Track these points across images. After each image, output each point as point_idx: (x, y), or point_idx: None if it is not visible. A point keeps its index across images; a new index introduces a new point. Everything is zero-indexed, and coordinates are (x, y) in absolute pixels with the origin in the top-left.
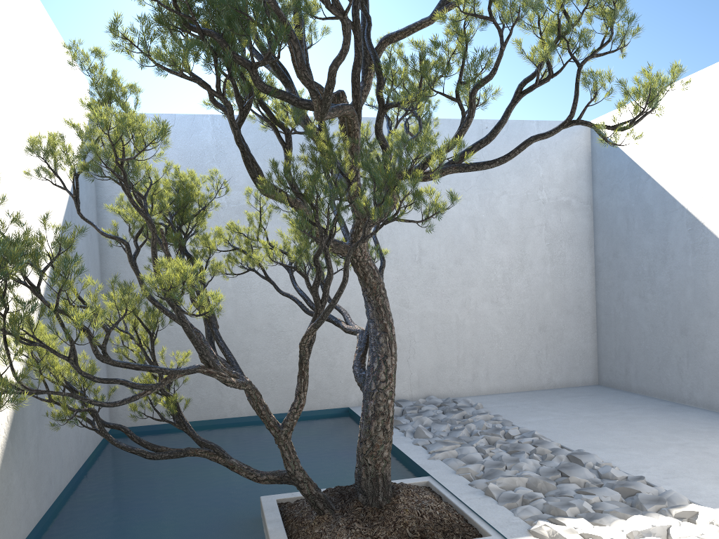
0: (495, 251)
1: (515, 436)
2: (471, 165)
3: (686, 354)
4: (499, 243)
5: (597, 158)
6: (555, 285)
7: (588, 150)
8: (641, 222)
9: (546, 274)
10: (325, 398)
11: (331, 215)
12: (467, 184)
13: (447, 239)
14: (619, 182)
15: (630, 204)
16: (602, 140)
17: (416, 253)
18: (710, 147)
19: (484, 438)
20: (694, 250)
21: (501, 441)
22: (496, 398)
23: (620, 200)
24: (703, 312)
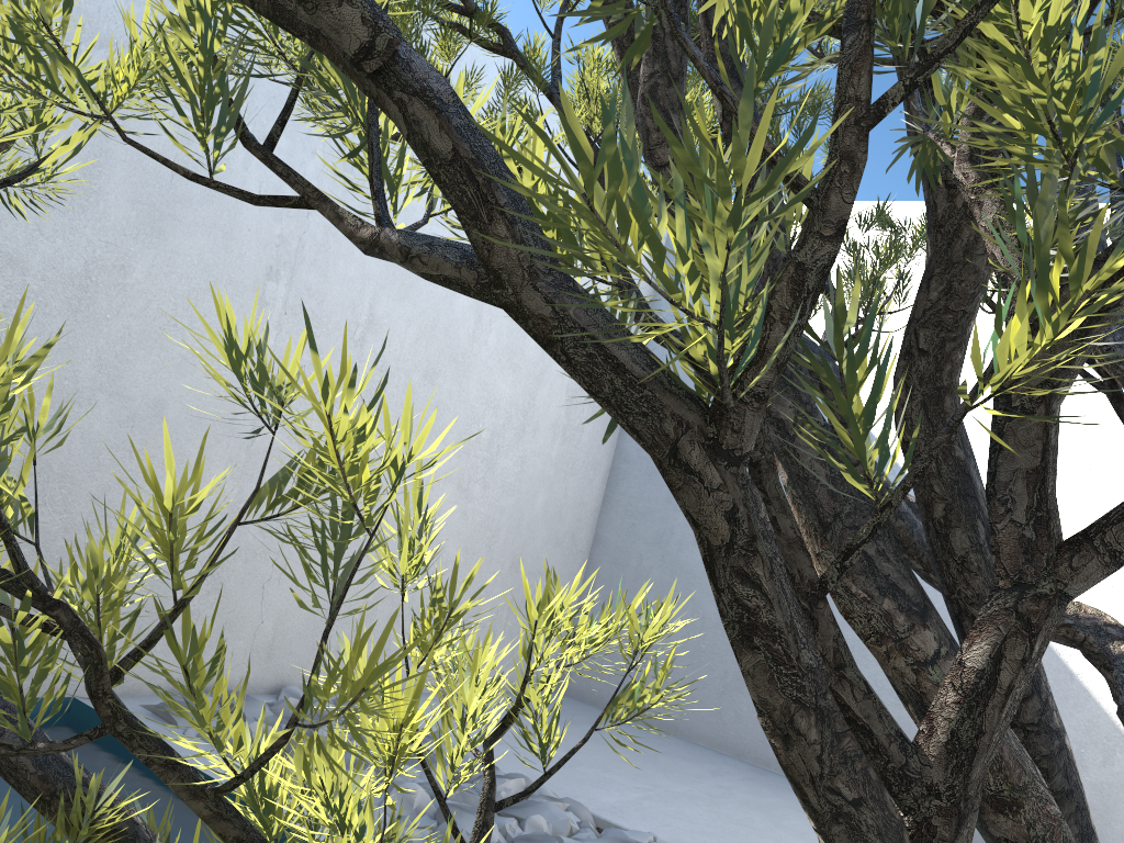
0: (494, 379)
1: None
2: None
3: None
4: (505, 364)
5: None
6: (555, 485)
7: None
8: None
9: (551, 457)
10: (10, 663)
11: None
12: None
13: (426, 316)
14: None
15: None
16: None
17: (360, 319)
18: None
19: None
20: None
21: None
22: (429, 708)
23: None
24: None
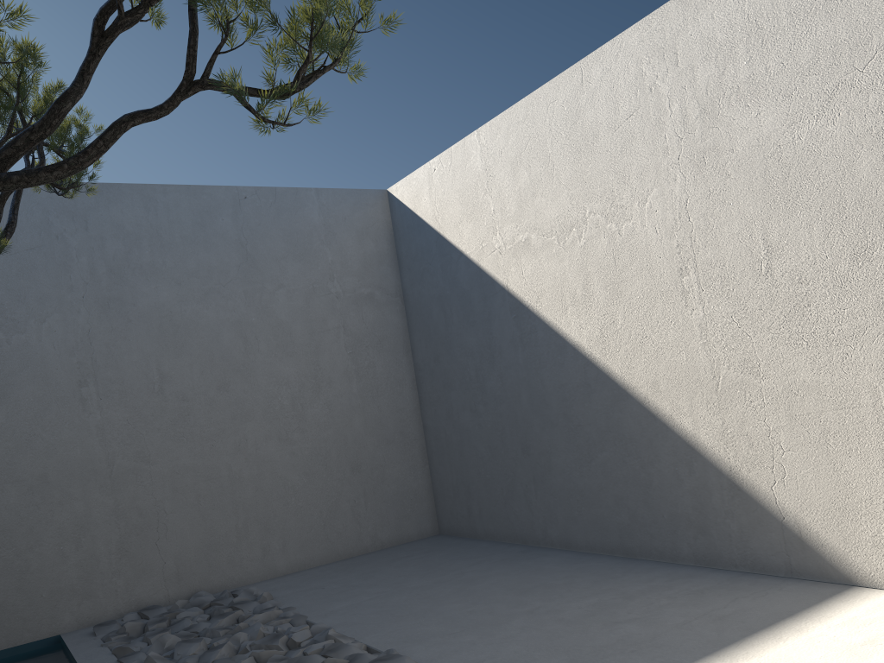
0: (277, 368)
1: (302, 642)
2: (16, 176)
3: (532, 480)
4: (281, 356)
5: (400, 236)
6: (366, 408)
7: (389, 226)
8: (460, 313)
9: (353, 393)
10: (15, 627)
11: (1, 331)
12: (226, 277)
13: (203, 356)
14: (429, 264)
15: (445, 291)
16: (259, 121)
17: (154, 379)
18: (523, 210)
19: (250, 658)
20: (523, 343)
21: (277, 656)
22: (297, 578)
23: (433, 287)
24: (543, 422)
